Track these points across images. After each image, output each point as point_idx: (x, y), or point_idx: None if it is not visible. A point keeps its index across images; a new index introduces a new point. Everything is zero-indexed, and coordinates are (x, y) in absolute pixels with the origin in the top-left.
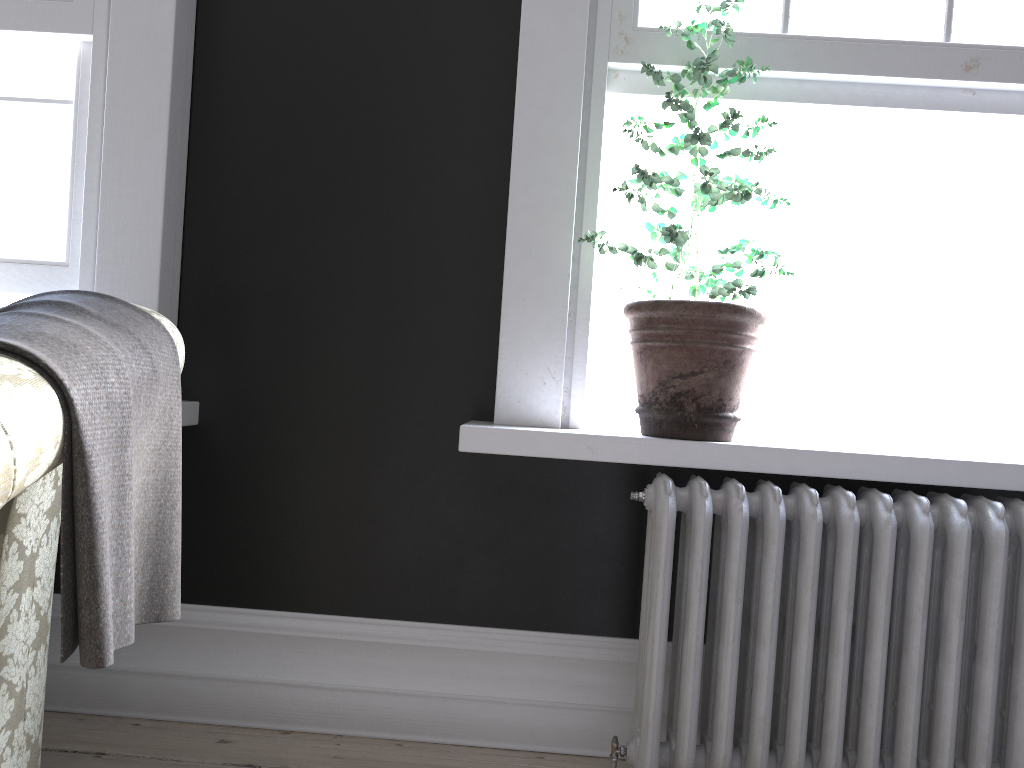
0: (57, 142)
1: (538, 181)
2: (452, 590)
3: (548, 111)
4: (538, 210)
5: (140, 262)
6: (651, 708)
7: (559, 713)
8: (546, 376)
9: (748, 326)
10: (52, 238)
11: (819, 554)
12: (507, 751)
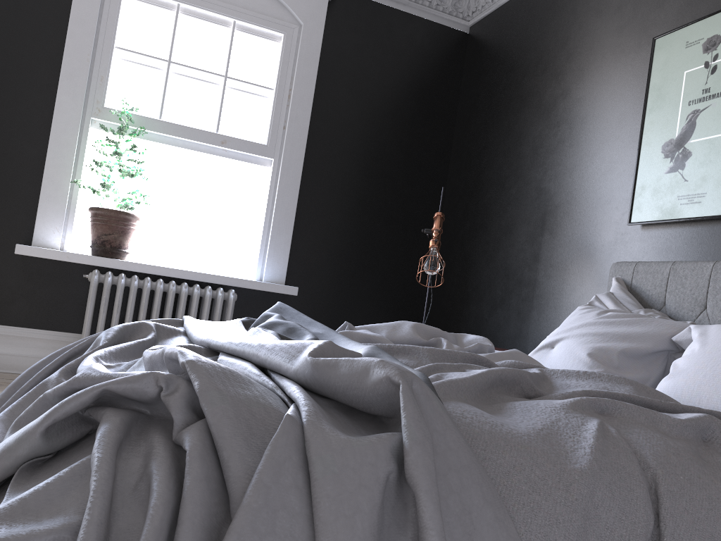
0: None
1: (58, 157)
2: (8, 312)
3: (65, 132)
4: (57, 168)
5: None
6: None
7: None
8: (55, 230)
9: (132, 220)
10: None
11: (148, 298)
12: None
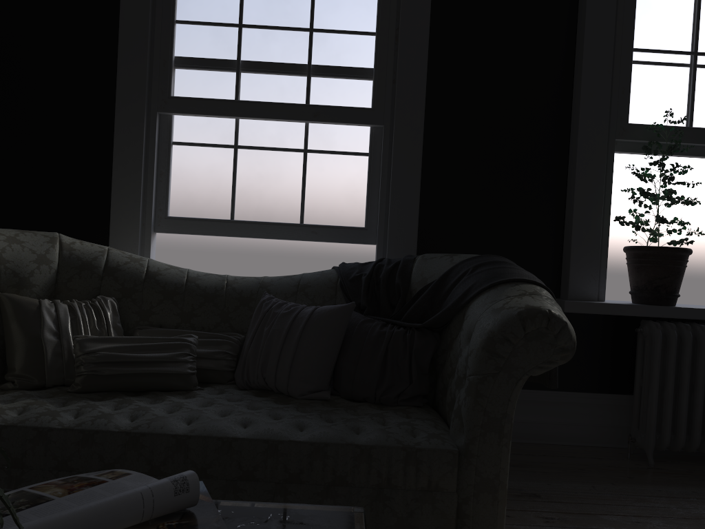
0: (359, 172)
1: (587, 192)
2: None
3: (591, 161)
4: (587, 205)
5: (408, 229)
6: (653, 419)
7: (590, 428)
8: (590, 278)
9: (686, 257)
10: (357, 216)
11: None
12: (568, 445)
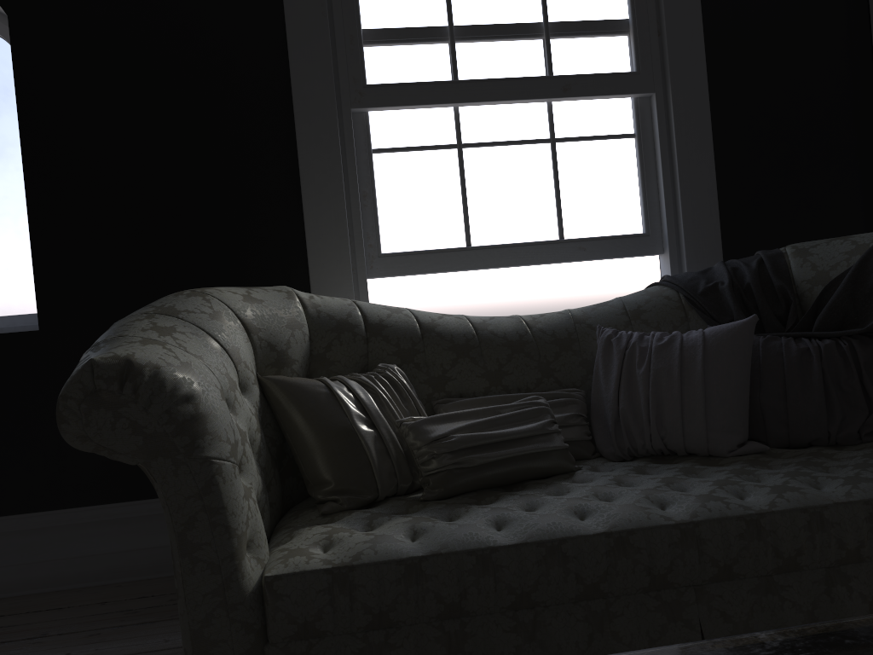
0: (626, 161)
1: None
2: None
3: None
4: None
5: (708, 226)
6: None
7: None
8: None
9: None
10: (632, 220)
11: None
12: None
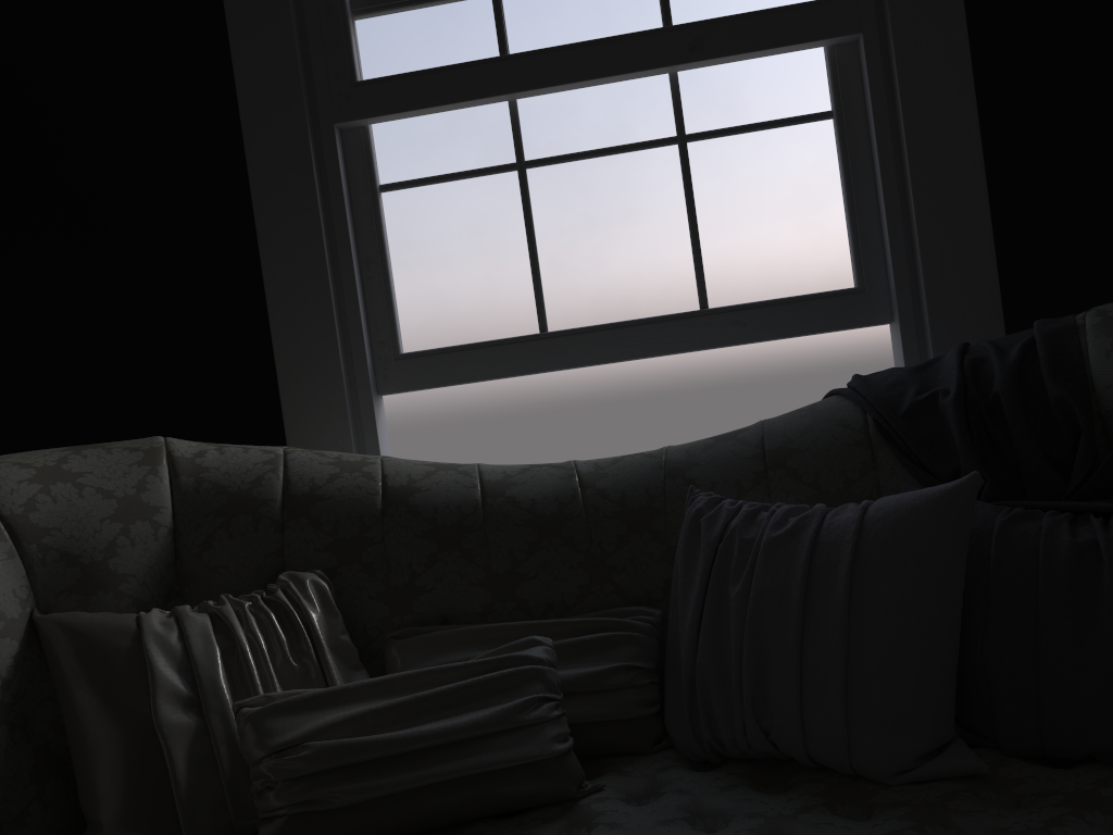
0: (818, 161)
1: None
2: None
3: None
4: None
5: (973, 267)
6: None
7: None
8: None
9: None
10: (832, 266)
11: None
12: None
